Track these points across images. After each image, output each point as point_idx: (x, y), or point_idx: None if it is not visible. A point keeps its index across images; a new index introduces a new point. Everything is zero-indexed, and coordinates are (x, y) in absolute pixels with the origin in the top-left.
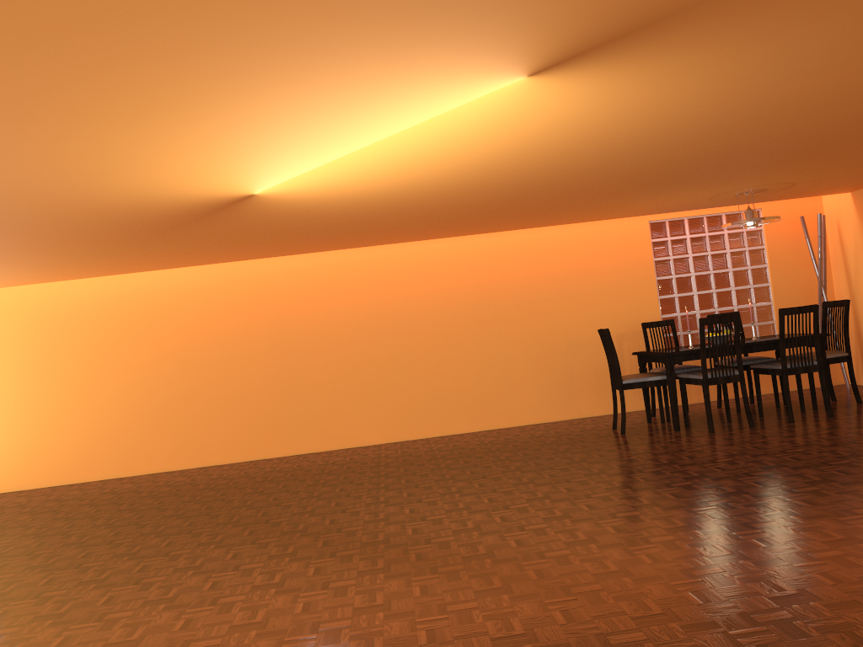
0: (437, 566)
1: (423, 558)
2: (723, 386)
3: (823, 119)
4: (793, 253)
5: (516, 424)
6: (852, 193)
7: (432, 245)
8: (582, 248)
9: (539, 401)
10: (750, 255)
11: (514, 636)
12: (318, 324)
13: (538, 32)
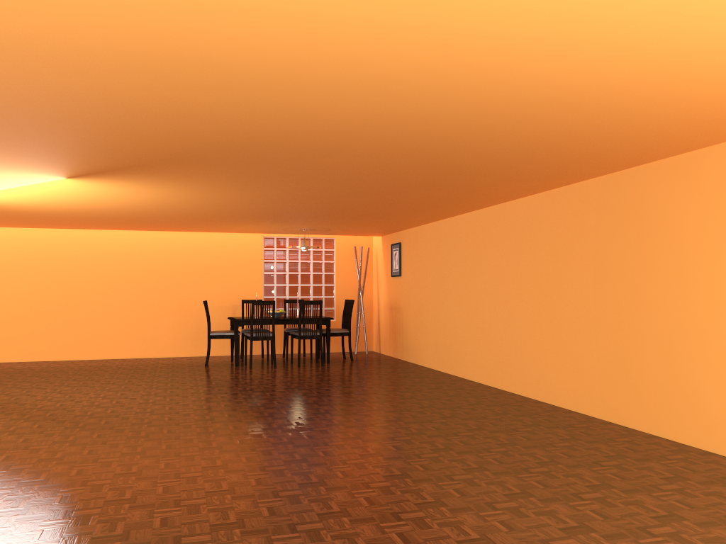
0: (7, 411)
1: (4, 408)
2: (271, 342)
3: (276, 206)
4: (351, 268)
5: (157, 356)
6: (382, 237)
7: (115, 232)
8: (218, 248)
9: (175, 342)
10: (325, 266)
11: (6, 430)
12: (25, 275)
13: (50, 168)
